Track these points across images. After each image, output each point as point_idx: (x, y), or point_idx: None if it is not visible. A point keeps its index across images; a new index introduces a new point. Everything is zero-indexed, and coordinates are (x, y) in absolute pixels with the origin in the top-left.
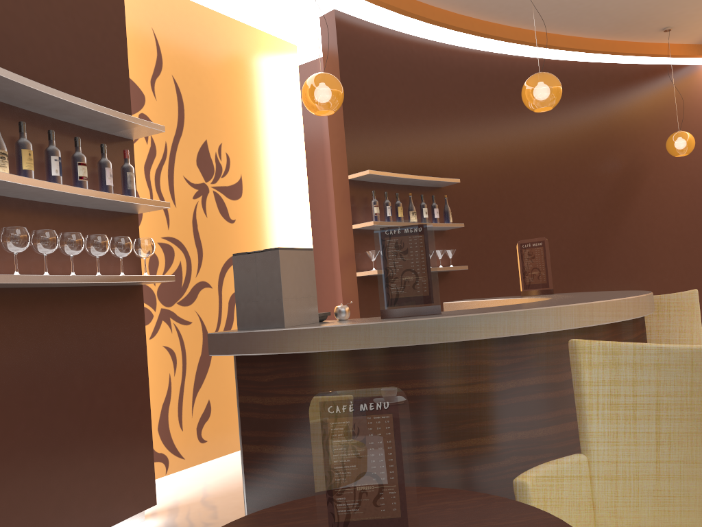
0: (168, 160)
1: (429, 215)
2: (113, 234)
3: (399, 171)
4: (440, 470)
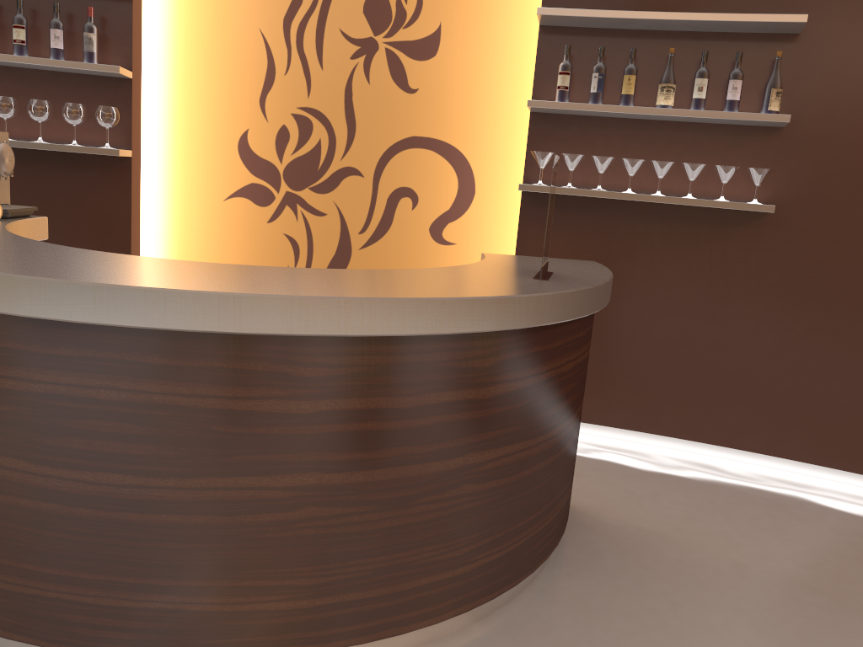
0: (319, 8)
1: (742, 93)
2: (94, 100)
3: (678, 3)
4: None
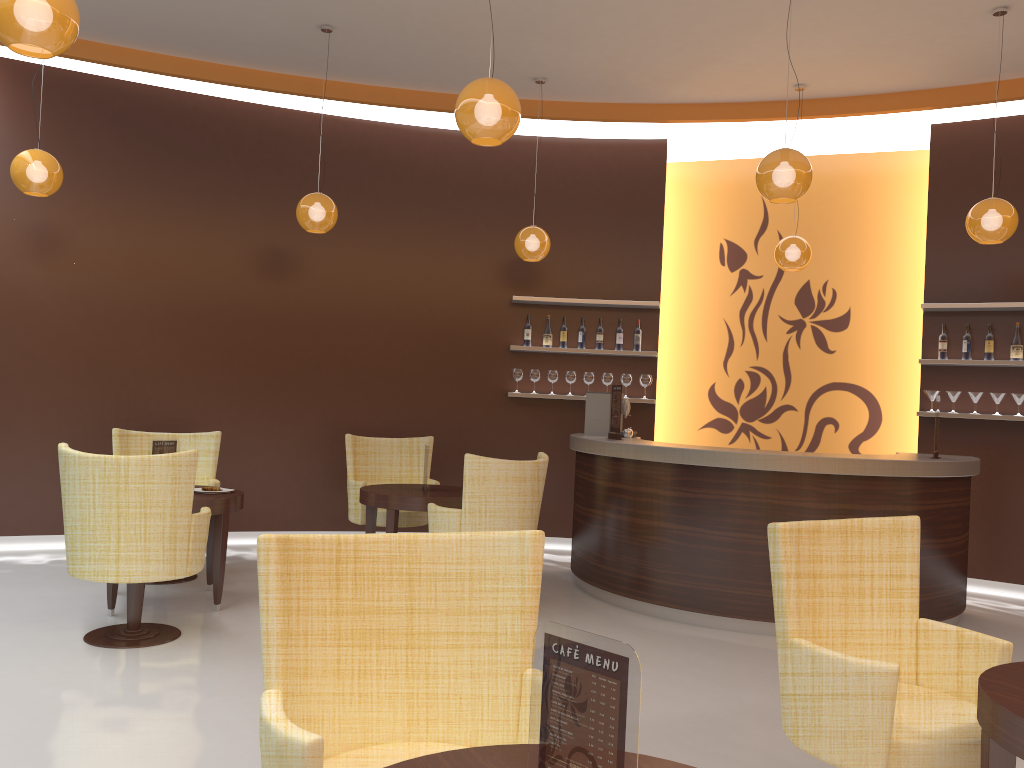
0: (763, 303)
1: None
2: (634, 370)
3: (1020, 293)
4: (586, 521)
